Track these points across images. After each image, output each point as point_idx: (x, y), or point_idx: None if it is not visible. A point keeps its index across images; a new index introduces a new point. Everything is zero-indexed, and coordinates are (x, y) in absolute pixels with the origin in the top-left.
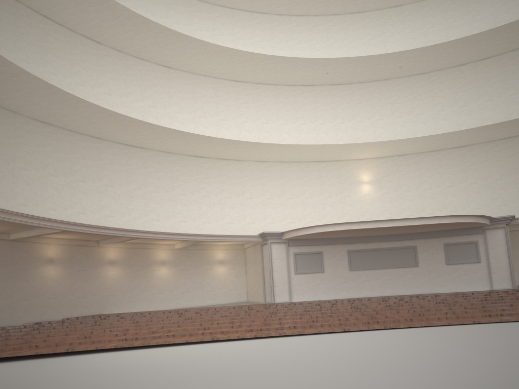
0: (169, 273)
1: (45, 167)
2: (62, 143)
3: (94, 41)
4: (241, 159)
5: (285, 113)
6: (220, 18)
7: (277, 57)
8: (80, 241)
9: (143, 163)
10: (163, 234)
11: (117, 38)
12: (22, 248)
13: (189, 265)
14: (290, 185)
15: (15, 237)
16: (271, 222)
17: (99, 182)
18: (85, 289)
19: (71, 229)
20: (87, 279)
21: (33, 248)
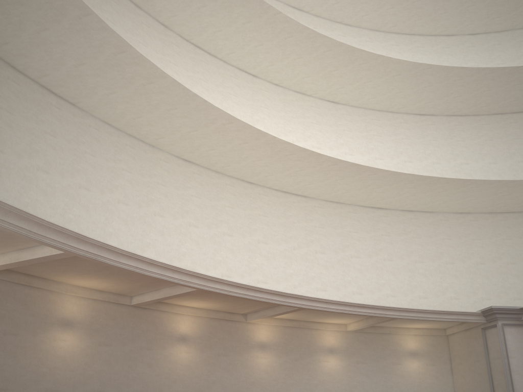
0: (339, 366)
1: (185, 215)
2: (206, 186)
3: (249, 74)
4: (433, 211)
5: (492, 149)
6: (396, 46)
7: (483, 70)
8: (222, 313)
9: (304, 216)
10: (338, 305)
11: (276, 66)
12: (146, 319)
13: (367, 356)
14: (509, 244)
15: (138, 302)
16: (485, 297)
17: (249, 236)
18: (226, 382)
19: (208, 287)
20: (230, 368)
21: (162, 319)
